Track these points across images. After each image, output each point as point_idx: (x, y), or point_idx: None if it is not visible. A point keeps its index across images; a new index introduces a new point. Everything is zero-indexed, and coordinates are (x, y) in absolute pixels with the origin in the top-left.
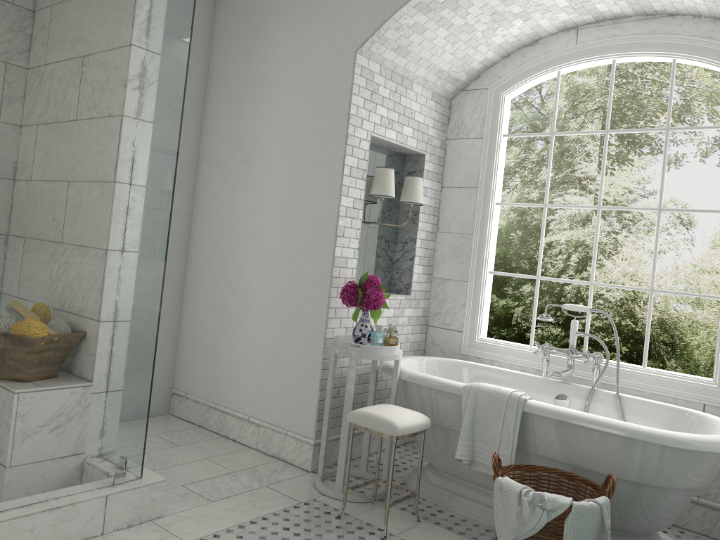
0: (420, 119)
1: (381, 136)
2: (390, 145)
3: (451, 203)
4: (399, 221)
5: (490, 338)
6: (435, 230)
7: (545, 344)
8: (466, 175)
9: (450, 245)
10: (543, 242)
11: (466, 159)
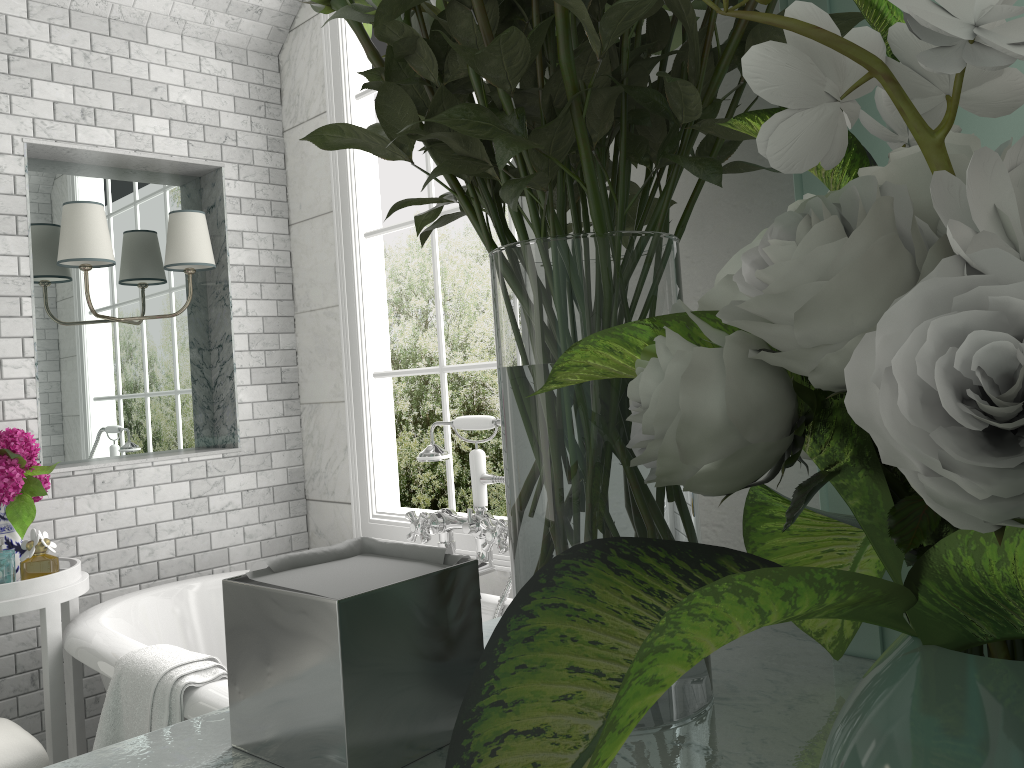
0: (189, 98)
1: (62, 143)
2: (119, 159)
3: (304, 253)
4: (209, 306)
5: (401, 508)
6: (290, 311)
7: (420, 514)
8: (316, 192)
9: (314, 334)
10: (439, 293)
11: (312, 162)
